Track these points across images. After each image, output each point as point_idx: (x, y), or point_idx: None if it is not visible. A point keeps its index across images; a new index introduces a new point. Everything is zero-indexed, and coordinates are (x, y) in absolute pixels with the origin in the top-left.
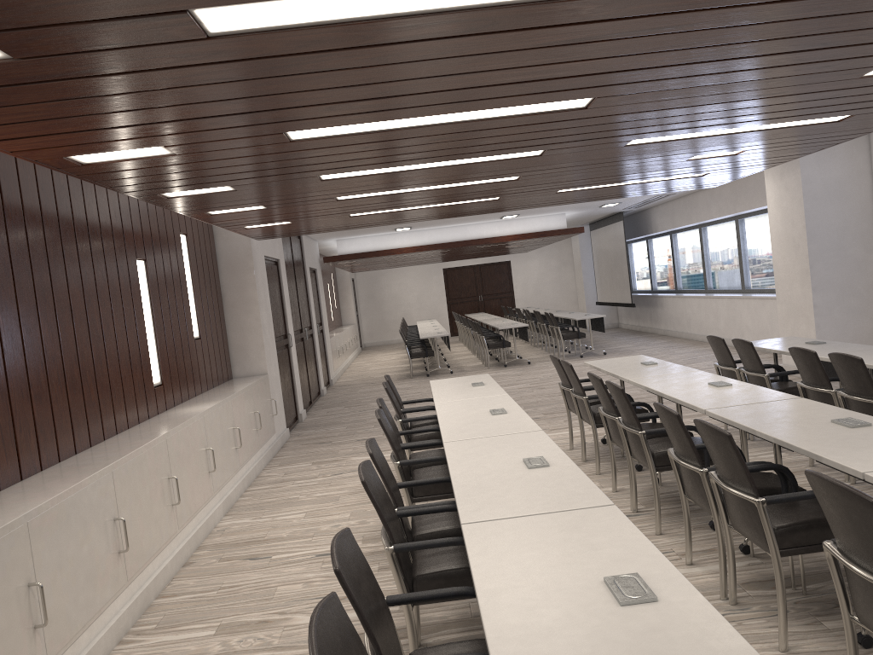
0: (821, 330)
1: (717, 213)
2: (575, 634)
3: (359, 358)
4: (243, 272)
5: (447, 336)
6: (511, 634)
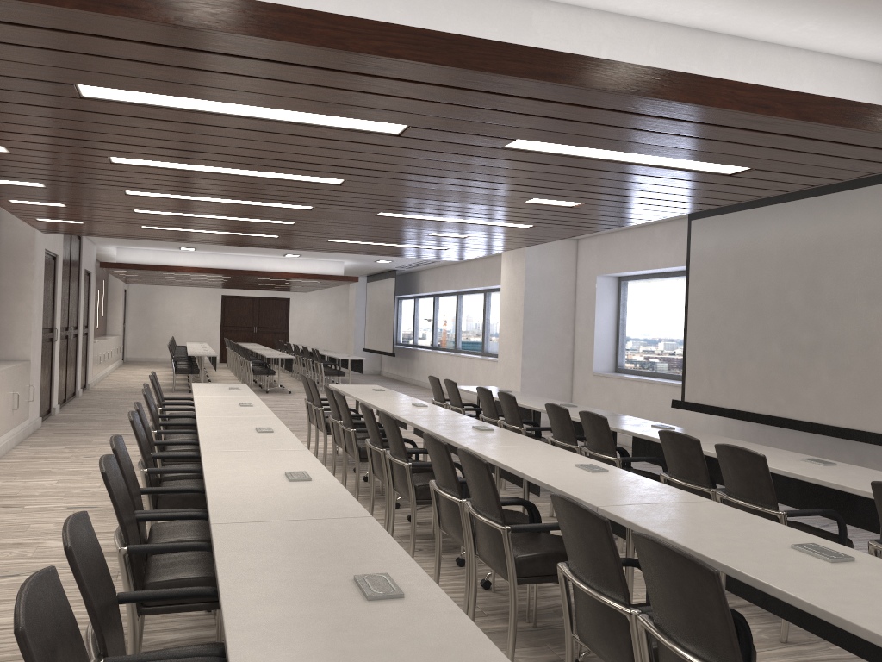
0: (525, 389)
1: (470, 284)
2: (258, 488)
3: (119, 370)
4: (22, 260)
5: (215, 357)
6: (221, 487)
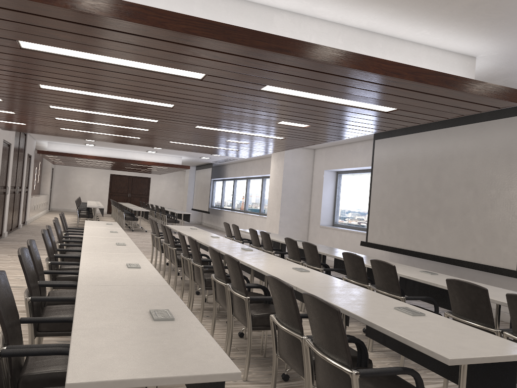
0: (281, 233)
1: (254, 173)
2: (109, 270)
3: (46, 215)
4: None
5: (103, 209)
6: (88, 269)
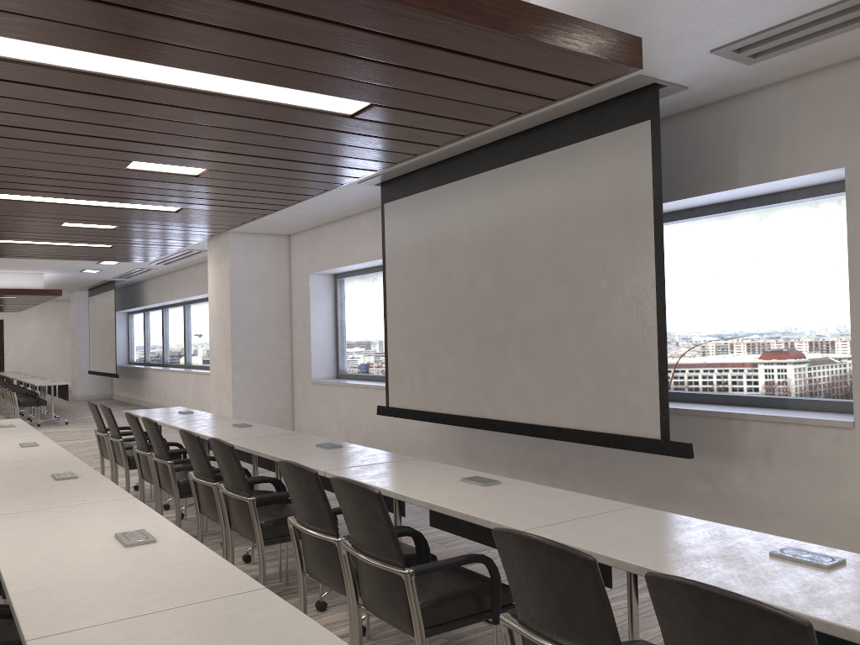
0: (238, 405)
1: (192, 292)
2: None
3: None
4: None
5: None
6: None
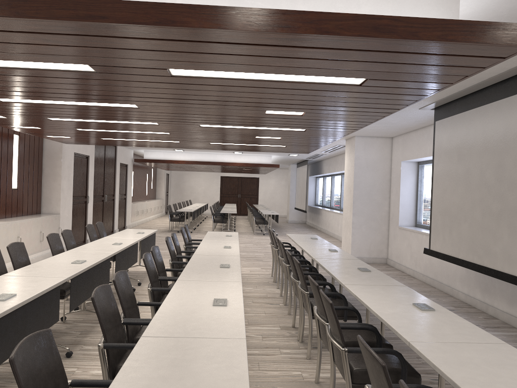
0: (354, 236)
1: (343, 168)
2: None
3: (158, 218)
4: (56, 159)
5: (194, 212)
6: None
